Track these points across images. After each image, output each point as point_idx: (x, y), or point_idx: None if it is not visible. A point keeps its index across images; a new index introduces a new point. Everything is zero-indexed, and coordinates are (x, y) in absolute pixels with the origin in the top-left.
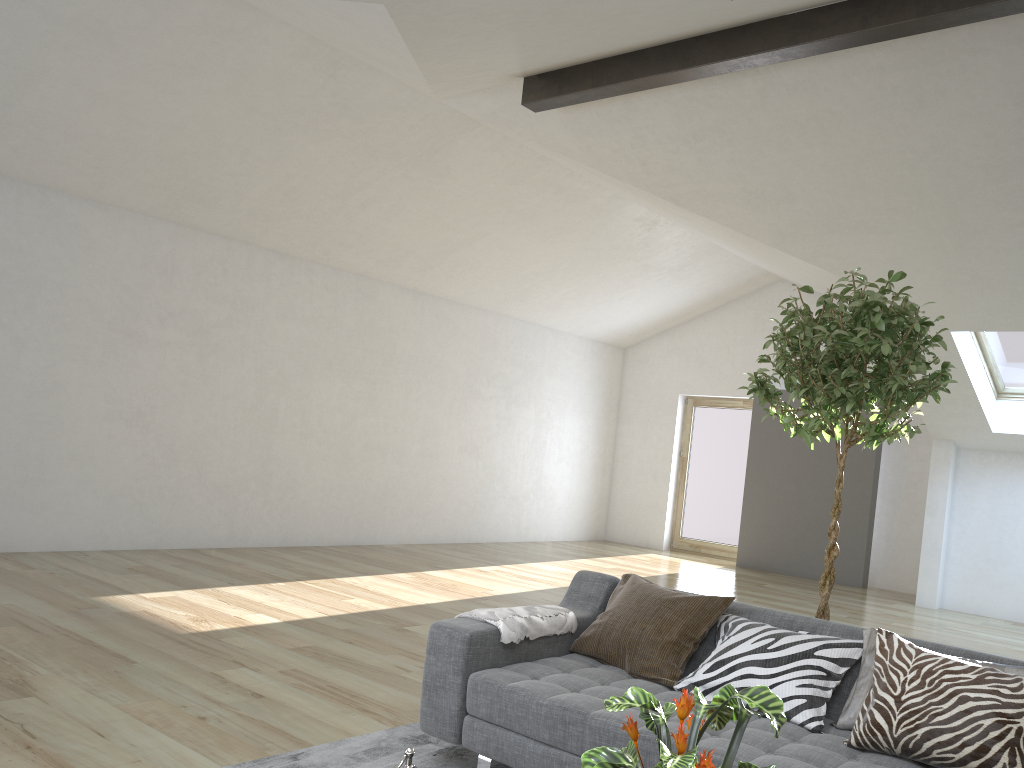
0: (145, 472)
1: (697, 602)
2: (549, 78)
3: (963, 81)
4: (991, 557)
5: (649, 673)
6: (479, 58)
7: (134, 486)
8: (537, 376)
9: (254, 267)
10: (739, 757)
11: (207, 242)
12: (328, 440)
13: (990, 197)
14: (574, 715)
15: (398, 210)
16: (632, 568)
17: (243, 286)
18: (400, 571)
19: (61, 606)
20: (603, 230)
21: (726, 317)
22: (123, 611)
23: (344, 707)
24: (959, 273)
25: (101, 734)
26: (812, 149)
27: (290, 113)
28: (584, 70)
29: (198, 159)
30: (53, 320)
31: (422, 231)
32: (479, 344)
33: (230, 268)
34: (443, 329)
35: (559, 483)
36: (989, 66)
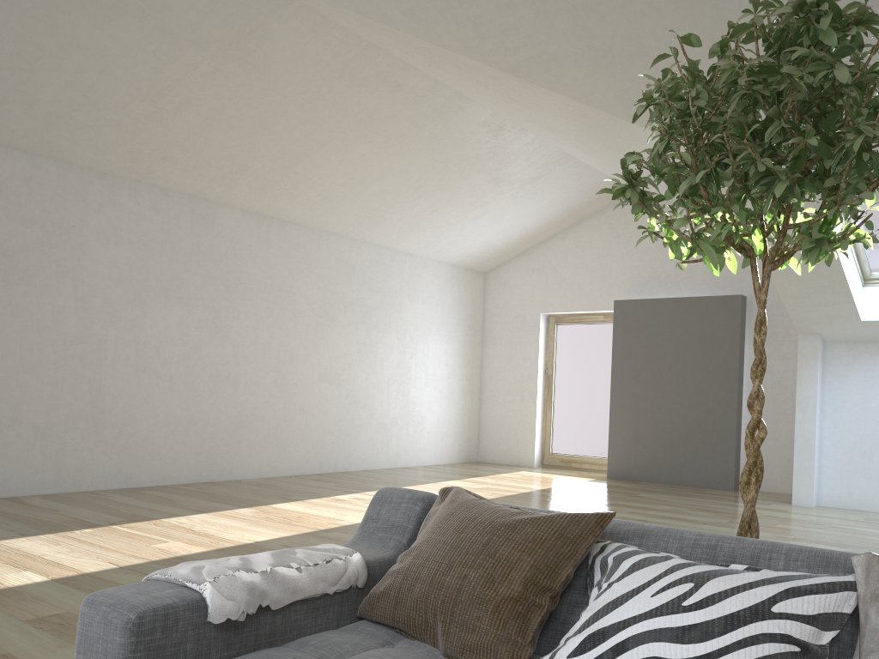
0: None
1: (553, 525)
2: None
3: None
4: (866, 450)
5: (476, 656)
6: None
7: None
8: (397, 301)
9: (66, 186)
10: None
11: (5, 157)
12: (169, 372)
13: None
14: None
15: (220, 115)
16: (502, 486)
17: (54, 207)
18: (244, 506)
19: None
20: (448, 137)
21: (582, 234)
22: None
23: None
24: None
25: None
26: None
27: None
28: None
29: None
30: None
31: (252, 141)
32: (333, 269)
33: (36, 187)
34: (293, 254)
35: (427, 407)
36: None
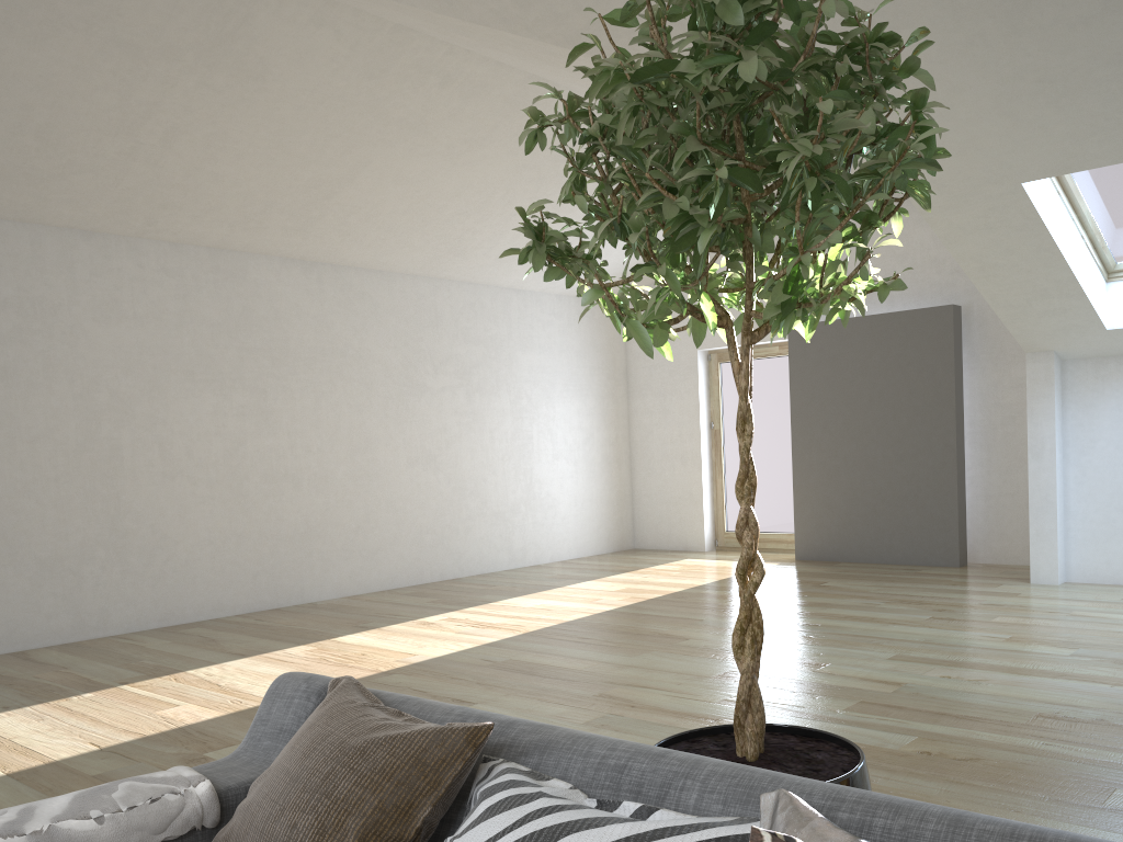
0: None
1: (411, 747)
2: None
3: None
4: None
5: None
6: None
7: None
8: (505, 353)
9: (44, 254)
10: None
11: None
12: (207, 476)
13: None
14: None
15: (221, 142)
16: (648, 585)
17: (31, 283)
18: (301, 642)
19: None
20: None
21: None
22: None
23: None
24: (1018, 80)
25: None
26: None
27: None
28: None
29: None
30: None
31: (272, 170)
32: (413, 321)
33: (5, 260)
34: (356, 307)
35: (559, 486)
36: None
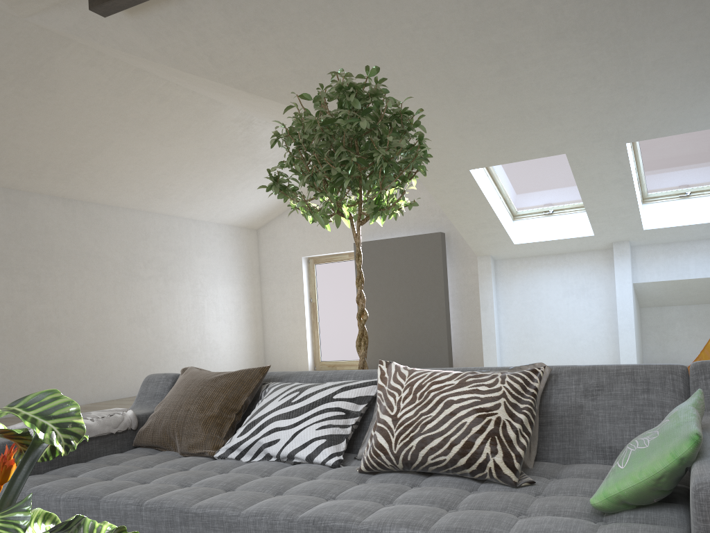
0: None
1: (236, 376)
2: None
3: None
4: (528, 332)
5: (196, 449)
6: None
7: None
8: (187, 257)
9: None
10: (238, 506)
11: None
12: (1, 328)
13: (471, 54)
14: (88, 503)
15: (22, 126)
16: None
17: None
18: None
19: None
20: (210, 131)
21: None
22: None
23: None
24: (464, 121)
25: None
26: (335, 29)
27: None
28: None
29: None
30: None
31: (52, 144)
32: (132, 236)
33: None
34: (96, 227)
35: (221, 336)
36: None
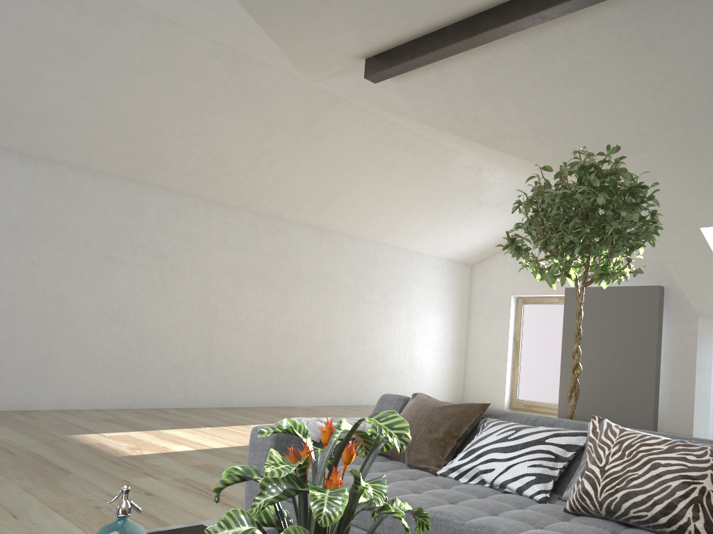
0: (123, 354)
1: (460, 408)
2: (382, 57)
3: (681, 25)
4: None
5: (421, 464)
6: (321, 38)
7: (115, 364)
8: (407, 285)
9: (199, 212)
10: (462, 517)
11: (165, 196)
12: (254, 332)
13: None
14: None
15: (294, 167)
16: None
17: (191, 225)
18: None
19: (41, 440)
20: (443, 176)
21: None
22: (83, 443)
23: (210, 502)
24: (700, 180)
25: (15, 516)
26: (576, 92)
27: (210, 99)
28: (405, 48)
29: (152, 136)
30: (58, 250)
31: (314, 182)
32: (363, 263)
33: (182, 213)
34: (336, 253)
35: (426, 362)
36: (699, 10)
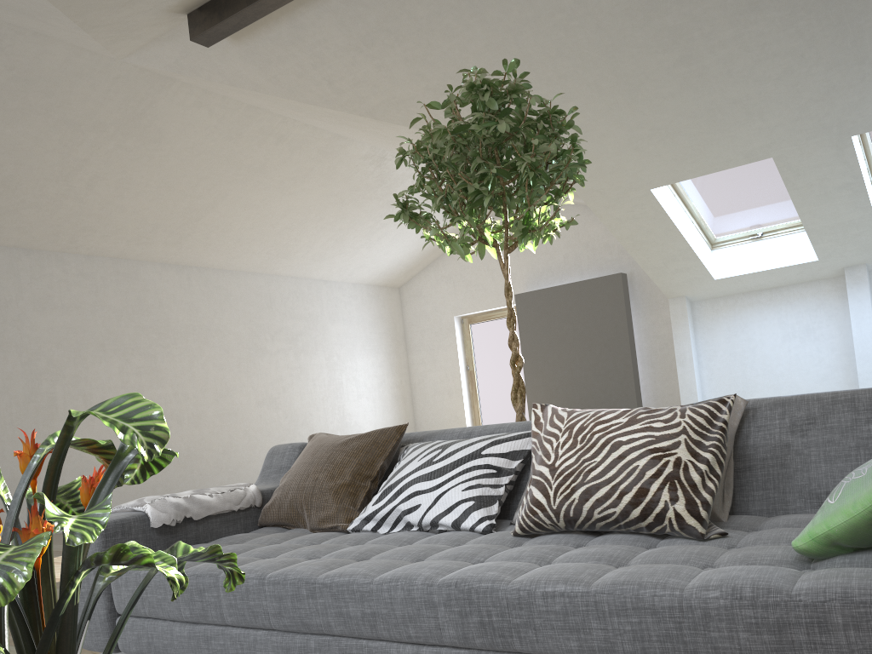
0: None
1: (369, 438)
2: (209, 8)
3: None
4: (740, 389)
5: (327, 523)
6: None
7: None
8: (320, 325)
9: None
10: (370, 572)
11: None
12: None
13: (642, 43)
14: (207, 580)
15: (127, 184)
16: None
17: None
18: None
19: None
20: (337, 173)
21: None
22: None
23: None
24: (639, 128)
25: None
26: (473, 30)
27: None
28: None
29: None
30: None
31: (160, 202)
32: (255, 304)
33: None
34: (215, 296)
35: (363, 417)
36: None
